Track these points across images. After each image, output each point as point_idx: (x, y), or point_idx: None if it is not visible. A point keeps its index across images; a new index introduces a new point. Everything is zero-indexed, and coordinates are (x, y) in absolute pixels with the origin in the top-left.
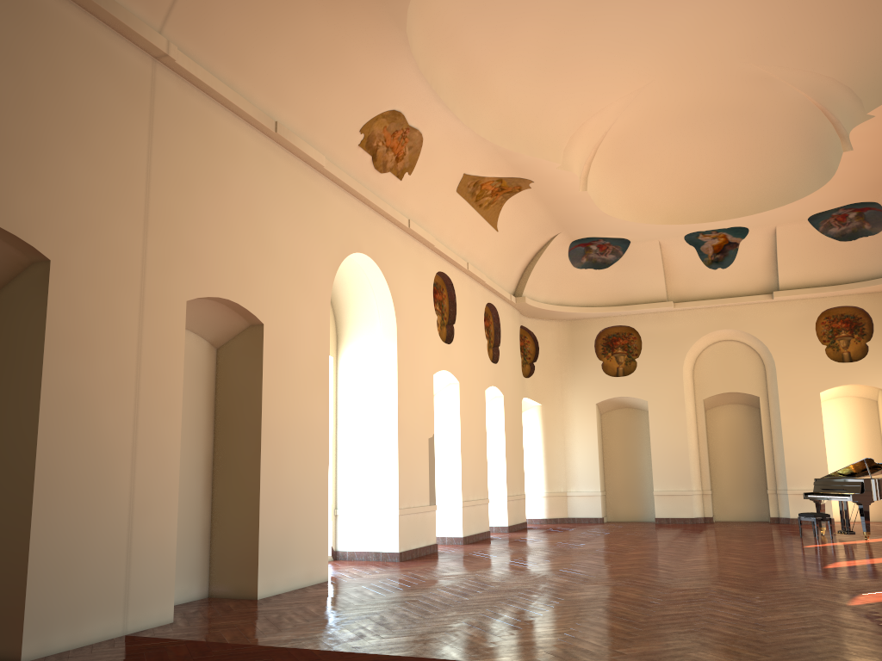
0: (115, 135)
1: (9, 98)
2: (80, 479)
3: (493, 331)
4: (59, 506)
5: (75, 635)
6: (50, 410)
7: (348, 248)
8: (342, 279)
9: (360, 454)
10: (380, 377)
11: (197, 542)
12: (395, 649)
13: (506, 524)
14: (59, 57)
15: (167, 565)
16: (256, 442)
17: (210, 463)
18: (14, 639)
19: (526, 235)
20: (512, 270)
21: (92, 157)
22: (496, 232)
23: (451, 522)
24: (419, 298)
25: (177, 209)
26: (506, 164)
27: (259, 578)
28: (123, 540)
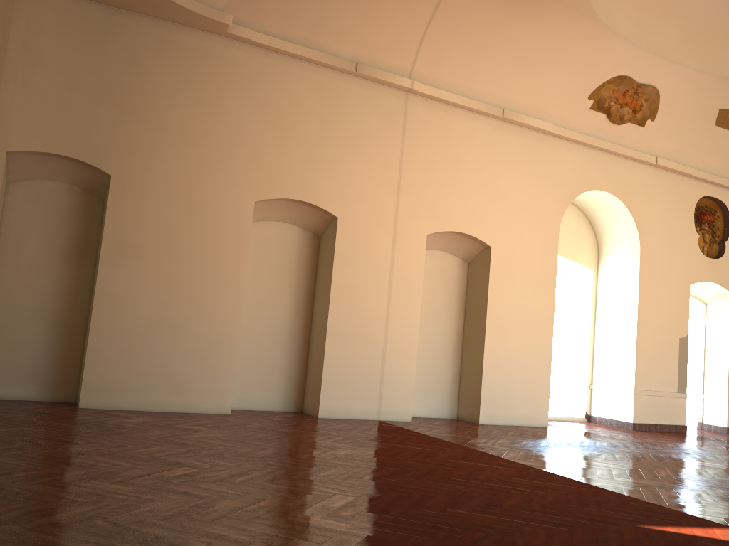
0: (379, 143)
1: (316, 137)
2: (352, 332)
3: None
4: (340, 344)
5: (348, 412)
6: (336, 295)
7: (581, 187)
8: (596, 210)
9: (609, 344)
10: (626, 285)
11: (449, 383)
12: (485, 448)
13: None
14: (344, 108)
15: (408, 388)
16: (483, 324)
17: (460, 336)
18: (317, 406)
19: None
20: None
21: (363, 158)
22: None
23: (717, 413)
24: (672, 221)
25: (421, 180)
26: None
27: (481, 411)
28: (378, 369)
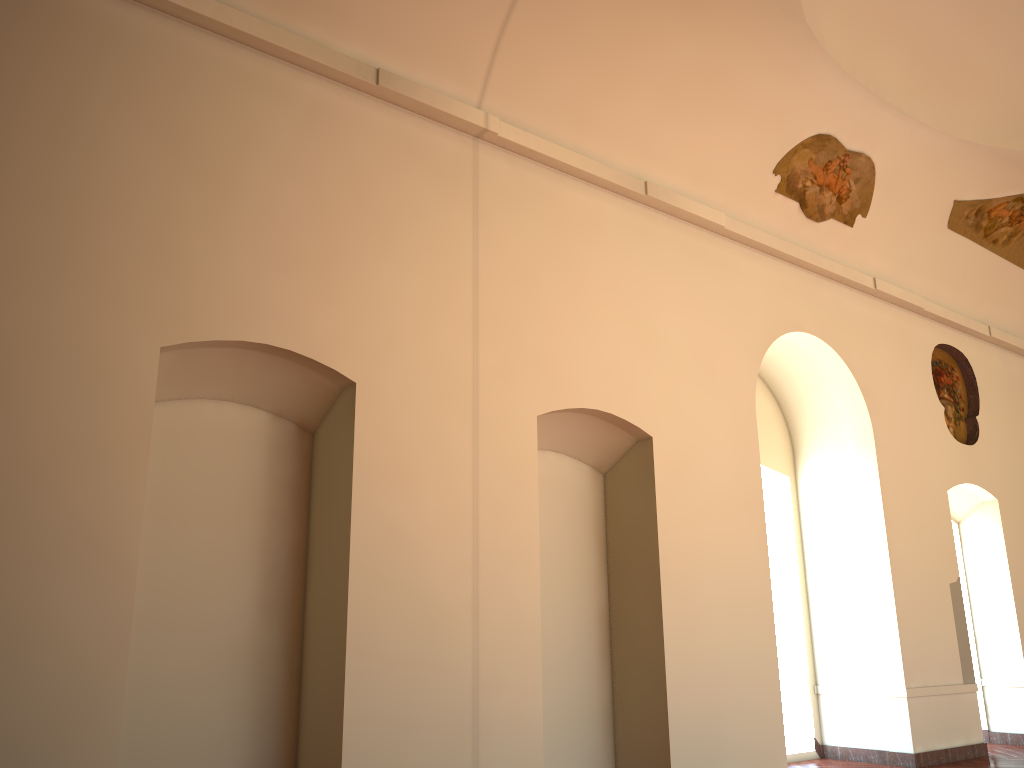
0: (430, 232)
1: (301, 211)
2: (405, 641)
3: None
4: (378, 674)
5: None
6: (362, 558)
7: (777, 327)
8: (786, 371)
9: (841, 607)
10: (857, 498)
11: (594, 725)
12: None
13: None
14: (356, 157)
15: (531, 755)
16: (655, 593)
17: (605, 621)
18: None
19: None
20: None
21: (402, 260)
22: None
23: (1013, 710)
24: (907, 383)
25: (517, 306)
26: (1022, 173)
27: None
28: (467, 720)
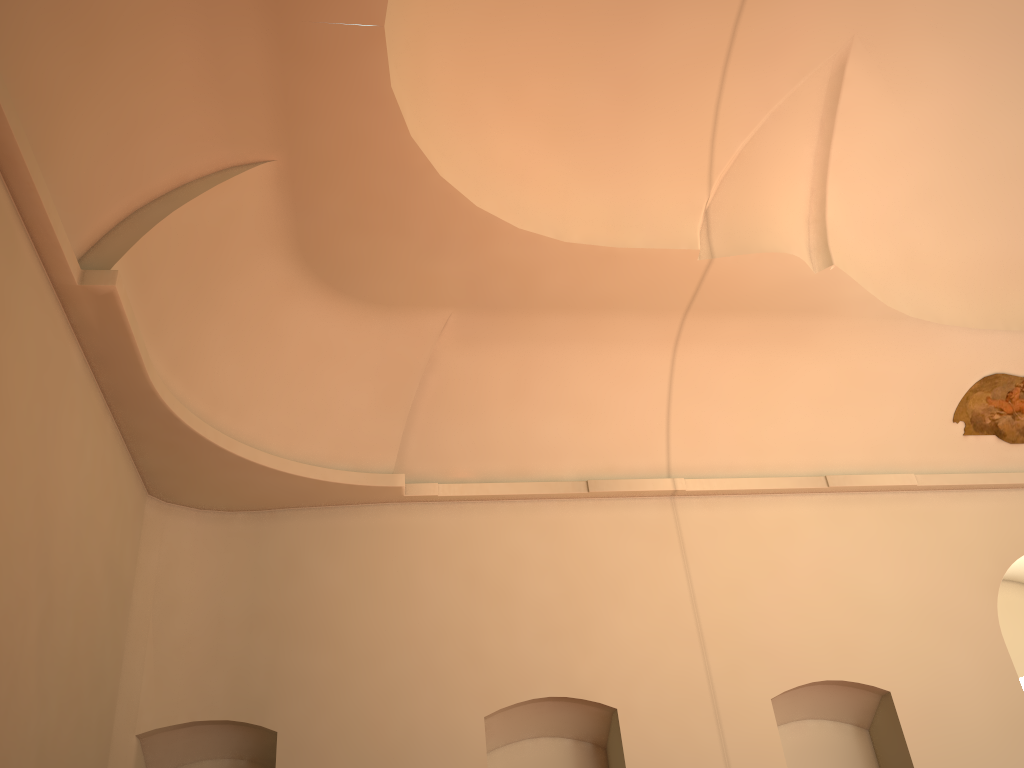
0: (650, 579)
1: (555, 596)
2: None
3: None
4: None
5: None
6: None
7: (1009, 553)
8: None
9: None
10: None
11: None
12: None
13: None
14: (586, 545)
15: None
16: None
17: None
18: None
19: None
20: None
21: (633, 607)
22: None
23: None
24: None
25: (733, 614)
26: None
27: None
28: None
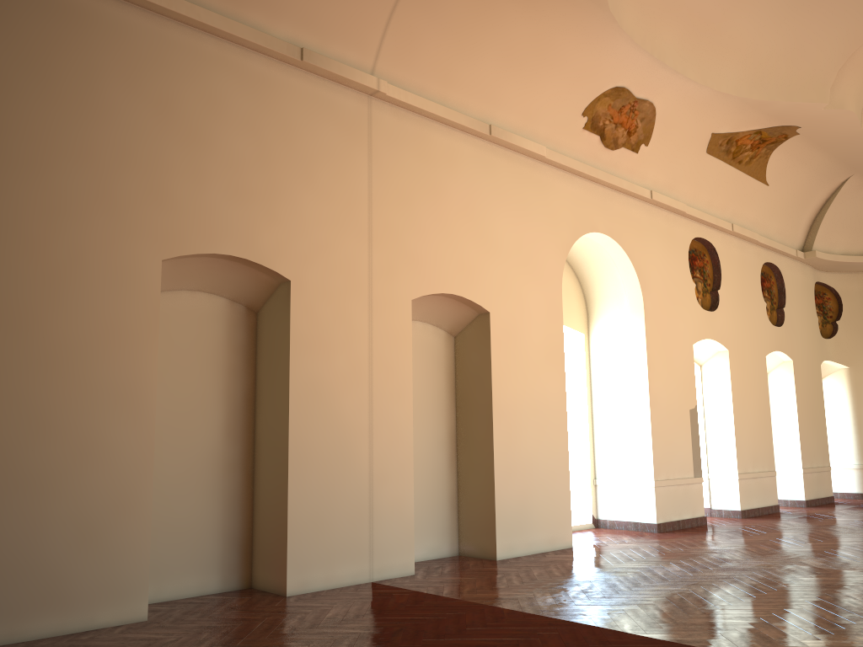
0: (339, 169)
1: (250, 158)
2: (325, 454)
3: (776, 292)
4: (309, 476)
5: (328, 578)
6: (297, 400)
7: (580, 229)
8: (585, 258)
9: (615, 426)
10: (629, 351)
11: (445, 507)
12: (576, 616)
13: (802, 498)
14: (287, 115)
15: (406, 526)
16: (488, 420)
17: (453, 438)
18: (281, 577)
19: (807, 184)
20: (795, 224)
21: (320, 191)
22: (766, 187)
23: (727, 494)
24: (670, 268)
25: (398, 221)
26: (760, 115)
27: (497, 541)
28: (365, 504)
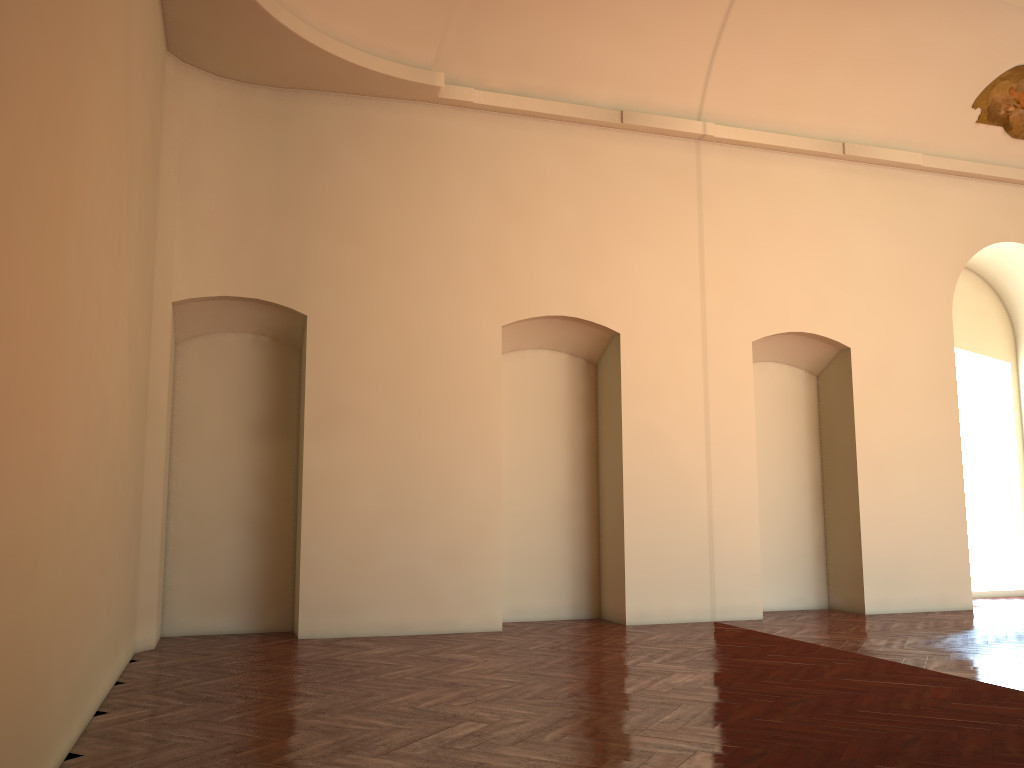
0: (666, 220)
1: (577, 224)
2: (661, 496)
3: None
4: (644, 516)
5: (668, 613)
6: (630, 445)
7: (978, 242)
8: (1004, 271)
9: None
10: None
11: (810, 557)
12: (891, 655)
13: None
14: (611, 177)
15: (751, 570)
16: (852, 464)
17: (818, 484)
18: (621, 608)
19: None
20: None
21: (646, 244)
22: None
23: None
24: None
25: (734, 263)
26: None
27: (866, 595)
28: (705, 546)
